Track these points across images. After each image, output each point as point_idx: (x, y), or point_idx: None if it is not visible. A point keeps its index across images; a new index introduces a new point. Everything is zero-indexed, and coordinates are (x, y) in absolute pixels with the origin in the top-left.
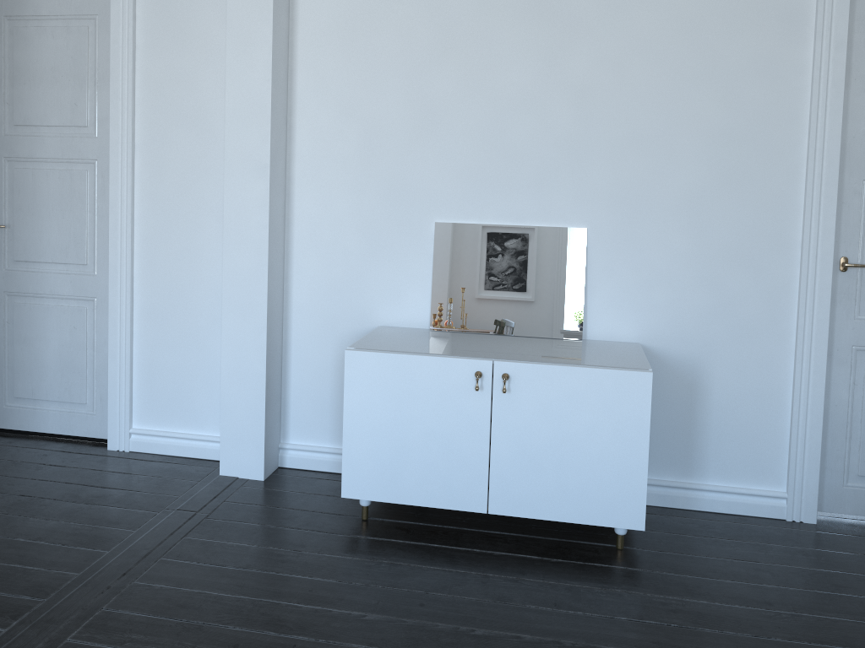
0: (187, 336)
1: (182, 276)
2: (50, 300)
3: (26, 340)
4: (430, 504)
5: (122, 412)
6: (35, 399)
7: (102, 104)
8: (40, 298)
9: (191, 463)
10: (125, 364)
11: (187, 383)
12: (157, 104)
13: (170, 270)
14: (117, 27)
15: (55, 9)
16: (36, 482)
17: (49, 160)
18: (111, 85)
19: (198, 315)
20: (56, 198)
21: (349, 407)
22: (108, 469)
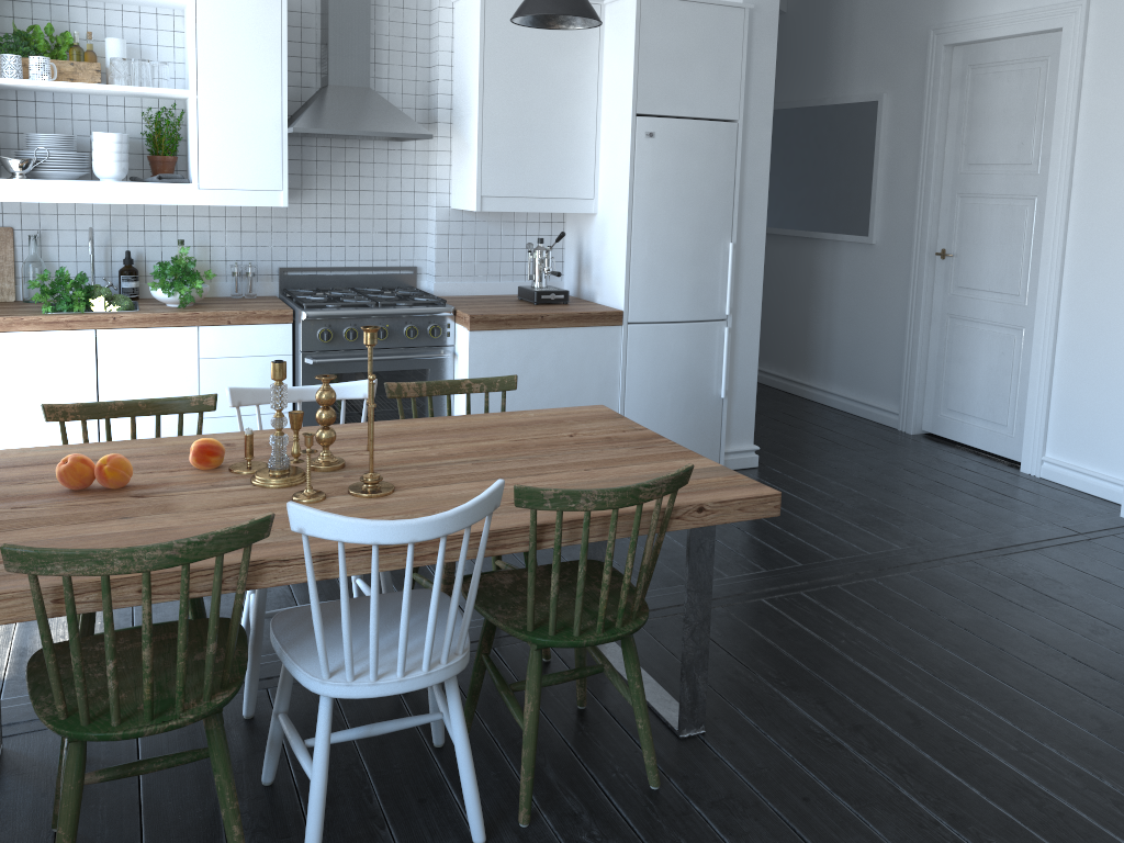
0: (1106, 375)
1: (1107, 314)
2: (983, 326)
3: (960, 359)
4: None
5: (1036, 438)
6: (964, 414)
7: (1046, 142)
8: (976, 322)
9: (1095, 501)
10: (1043, 393)
11: (1102, 422)
12: (1097, 140)
13: (1094, 307)
14: (1065, 67)
15: (1011, 55)
16: (950, 476)
17: (994, 196)
18: (1054, 124)
19: (1119, 355)
20: (996, 232)
21: None
22: (1013, 484)
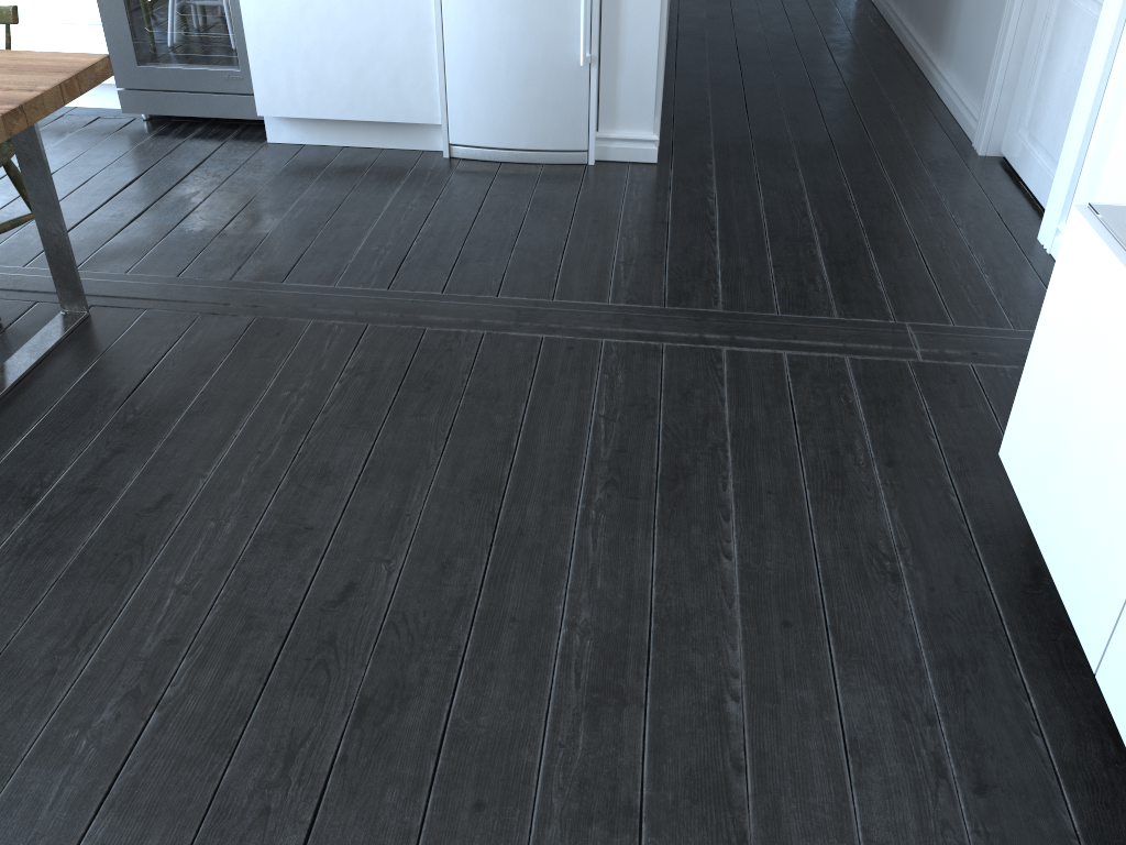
0: None
1: None
2: None
3: (1049, 51)
4: (1052, 572)
5: (1060, 194)
6: (1034, 137)
7: None
8: None
9: None
10: (1082, 123)
11: None
12: None
13: None
14: None
15: None
16: (901, 225)
17: None
18: None
19: None
20: None
21: (1045, 314)
22: (979, 256)
